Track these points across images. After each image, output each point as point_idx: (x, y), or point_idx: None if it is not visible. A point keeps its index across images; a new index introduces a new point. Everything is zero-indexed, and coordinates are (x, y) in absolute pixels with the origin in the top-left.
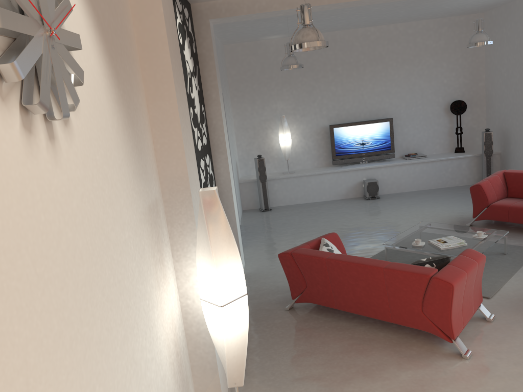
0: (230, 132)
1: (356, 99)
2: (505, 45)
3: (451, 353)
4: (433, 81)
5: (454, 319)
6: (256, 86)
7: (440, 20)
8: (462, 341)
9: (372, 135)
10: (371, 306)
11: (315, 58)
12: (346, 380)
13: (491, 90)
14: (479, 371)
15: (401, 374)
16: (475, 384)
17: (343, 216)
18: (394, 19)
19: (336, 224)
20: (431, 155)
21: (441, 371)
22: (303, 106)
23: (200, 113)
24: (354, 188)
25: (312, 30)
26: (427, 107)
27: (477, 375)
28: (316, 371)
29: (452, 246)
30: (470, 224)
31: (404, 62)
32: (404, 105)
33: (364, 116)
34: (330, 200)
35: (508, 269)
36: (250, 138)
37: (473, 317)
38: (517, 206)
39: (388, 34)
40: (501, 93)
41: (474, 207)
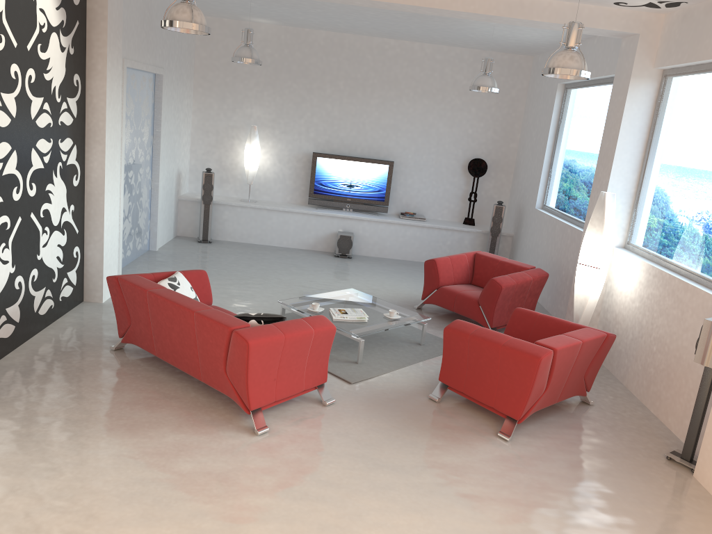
0: (173, 130)
1: (355, 127)
2: (541, 102)
3: (247, 427)
4: (455, 128)
5: (256, 387)
6: (230, 79)
7: (478, 53)
8: (273, 418)
9: (364, 177)
10: (185, 358)
11: (313, 62)
12: (103, 430)
13: (521, 156)
14: (257, 448)
15: (170, 436)
16: (239, 459)
17: (288, 268)
18: (412, 35)
19: (270, 274)
20: (434, 220)
21: (216, 441)
22: (286, 121)
23: (66, 82)
24: (325, 238)
25: (188, 8)
26: (442, 159)
27: (251, 452)
28: (78, 416)
29: (347, 319)
30: (418, 307)
31: (424, 94)
32: (413, 149)
33: (361, 151)
34: (292, 247)
35: (407, 360)
36: (209, 145)
37: (312, 398)
38: (465, 295)
39: (410, 54)
40: (527, 161)
41: (424, 287)
